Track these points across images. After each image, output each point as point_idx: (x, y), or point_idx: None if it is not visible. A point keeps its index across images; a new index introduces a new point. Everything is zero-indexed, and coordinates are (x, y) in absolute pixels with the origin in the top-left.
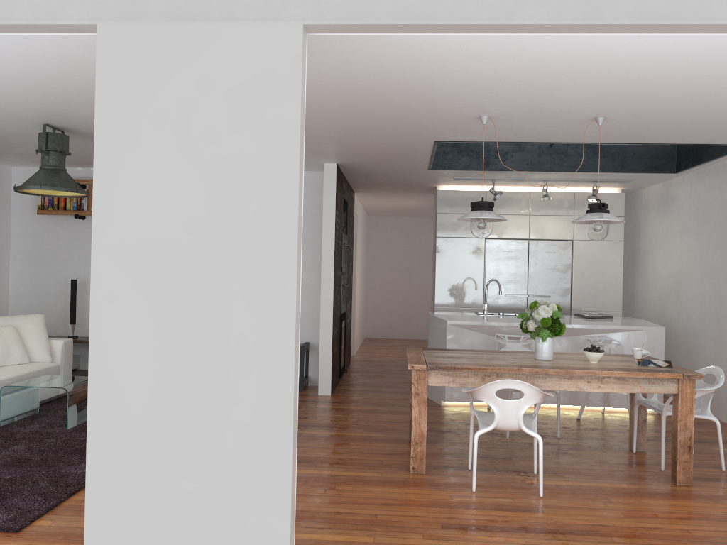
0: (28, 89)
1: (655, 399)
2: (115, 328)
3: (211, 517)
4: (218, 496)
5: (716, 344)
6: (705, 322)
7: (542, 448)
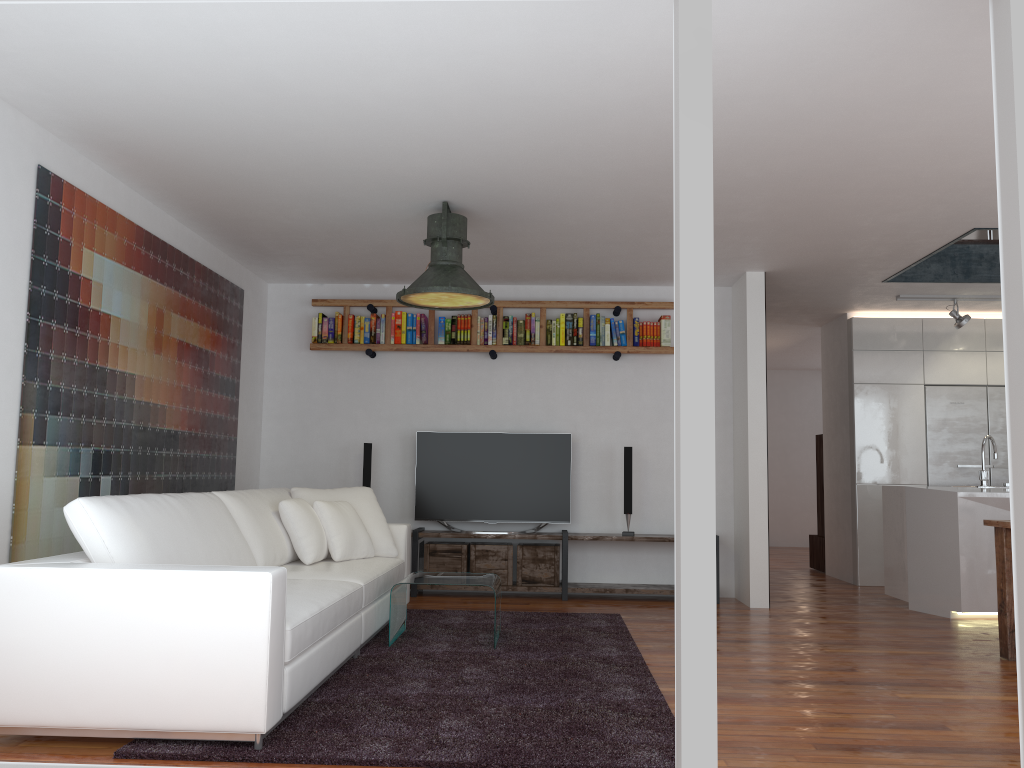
0: (519, 135)
1: None
2: None
3: None
4: None
5: None
6: None
7: None
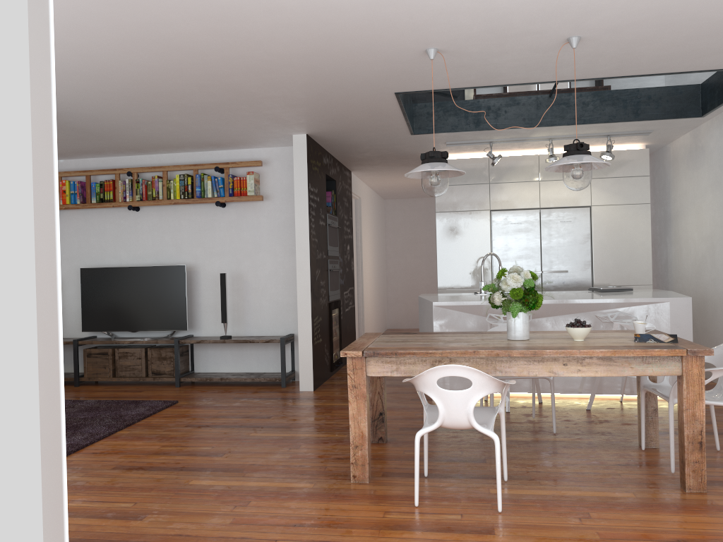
0: None
1: (666, 384)
2: None
3: None
4: None
5: None
6: None
7: (499, 450)
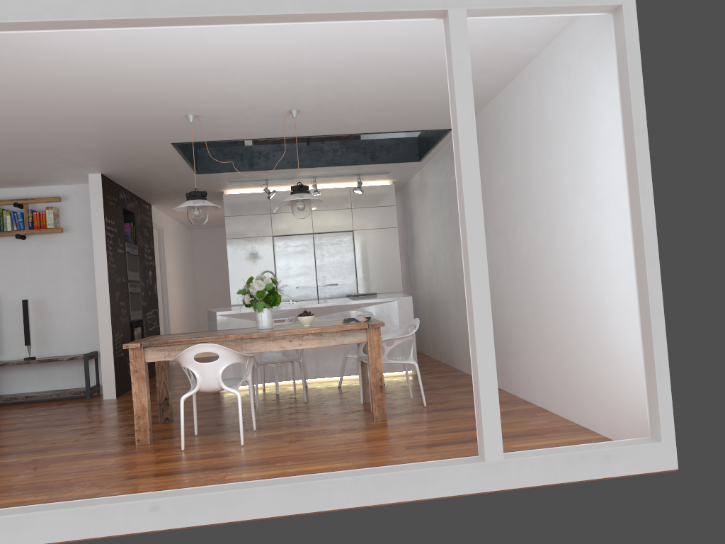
0: None
1: None
2: None
3: None
4: None
5: (457, 306)
6: (450, 289)
7: (240, 401)
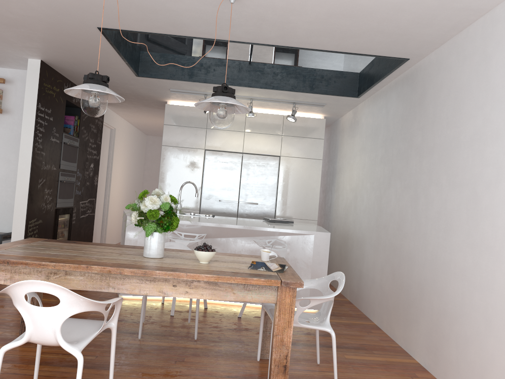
0: None
1: None
2: None
3: None
4: None
5: (375, 251)
6: (369, 230)
7: (80, 370)
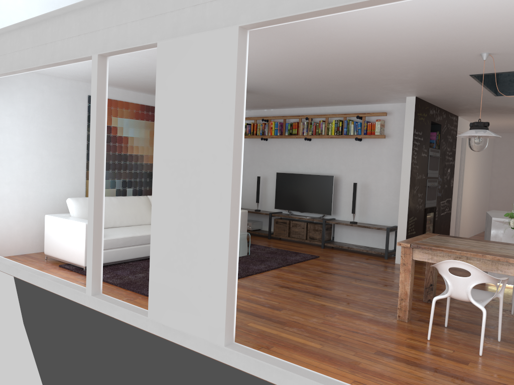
0: None
1: None
2: (160, 198)
3: (193, 302)
4: (196, 291)
5: None
6: None
7: (484, 318)
